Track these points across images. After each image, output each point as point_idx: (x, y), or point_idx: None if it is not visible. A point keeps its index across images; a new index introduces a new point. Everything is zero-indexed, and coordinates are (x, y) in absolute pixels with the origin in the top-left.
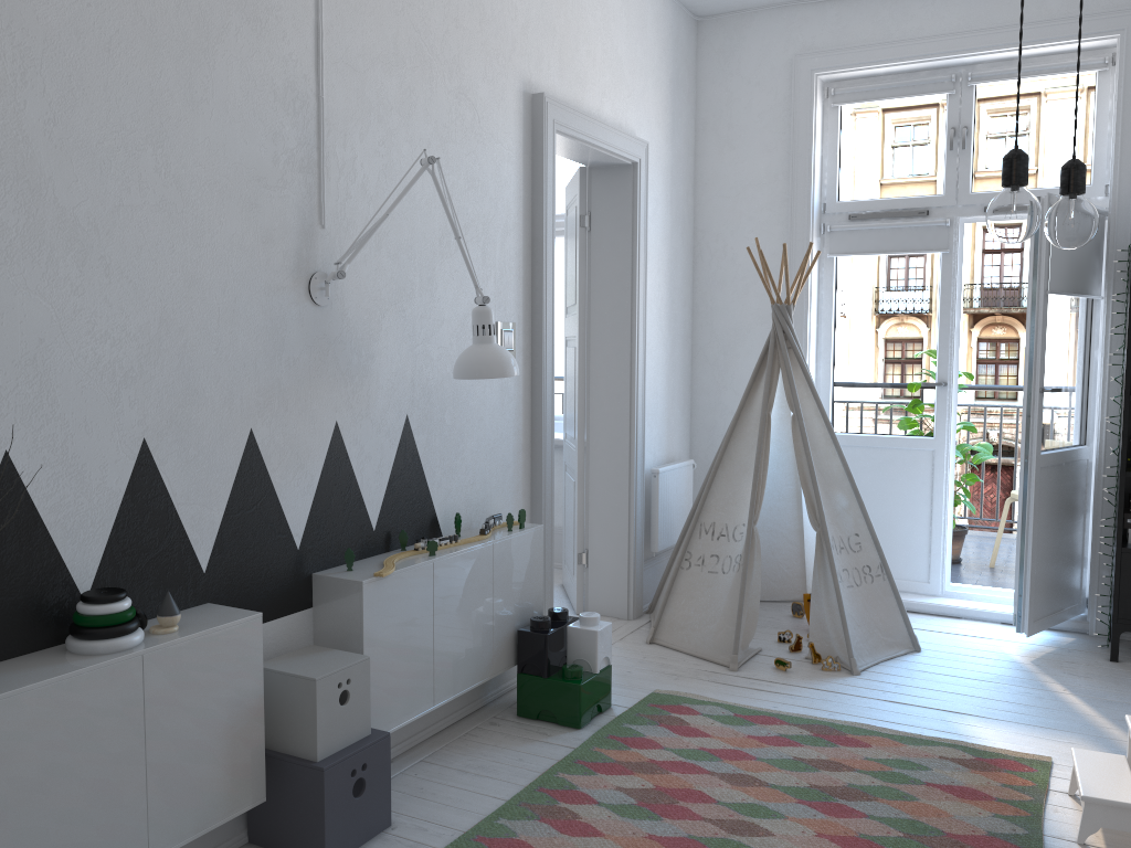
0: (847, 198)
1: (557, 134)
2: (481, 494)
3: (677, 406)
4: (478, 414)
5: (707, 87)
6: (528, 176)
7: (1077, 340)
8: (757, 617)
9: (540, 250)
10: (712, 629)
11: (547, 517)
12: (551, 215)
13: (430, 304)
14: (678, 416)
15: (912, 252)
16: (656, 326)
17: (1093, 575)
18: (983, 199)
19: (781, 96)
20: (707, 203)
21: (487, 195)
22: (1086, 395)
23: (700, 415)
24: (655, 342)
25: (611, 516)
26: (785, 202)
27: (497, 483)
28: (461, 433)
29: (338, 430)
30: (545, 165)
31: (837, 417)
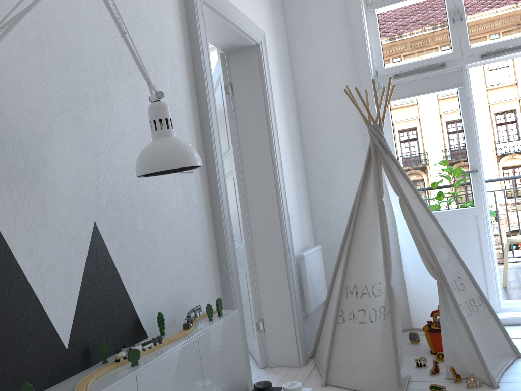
0: (390, 65)
1: (203, 5)
2: (179, 290)
3: (304, 212)
4: (168, 220)
5: (291, 11)
6: (185, 30)
7: None
8: (402, 352)
9: (203, 87)
10: (374, 368)
11: (237, 301)
12: (208, 62)
13: (108, 116)
14: (305, 218)
15: (439, 90)
16: (285, 157)
17: None
18: (479, 50)
19: (339, 8)
20: (302, 81)
21: (153, 35)
22: None
23: (318, 216)
24: (286, 168)
25: (276, 292)
26: (353, 72)
27: (193, 278)
28: (154, 237)
29: (3, 241)
30: (197, 21)
31: None
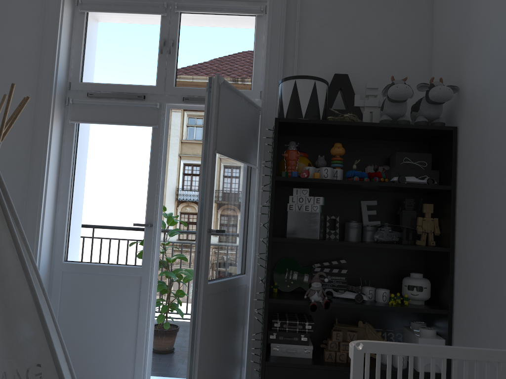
0: (88, 80)
1: None
2: None
3: None
4: None
5: None
6: None
7: (240, 195)
8: None
9: None
10: None
11: None
12: None
13: None
14: None
15: (132, 124)
16: None
17: (248, 376)
18: (183, 91)
19: None
20: None
21: None
22: (246, 237)
23: None
24: None
25: None
26: (35, 74)
27: None
28: None
29: None
30: None
31: (70, 249)
